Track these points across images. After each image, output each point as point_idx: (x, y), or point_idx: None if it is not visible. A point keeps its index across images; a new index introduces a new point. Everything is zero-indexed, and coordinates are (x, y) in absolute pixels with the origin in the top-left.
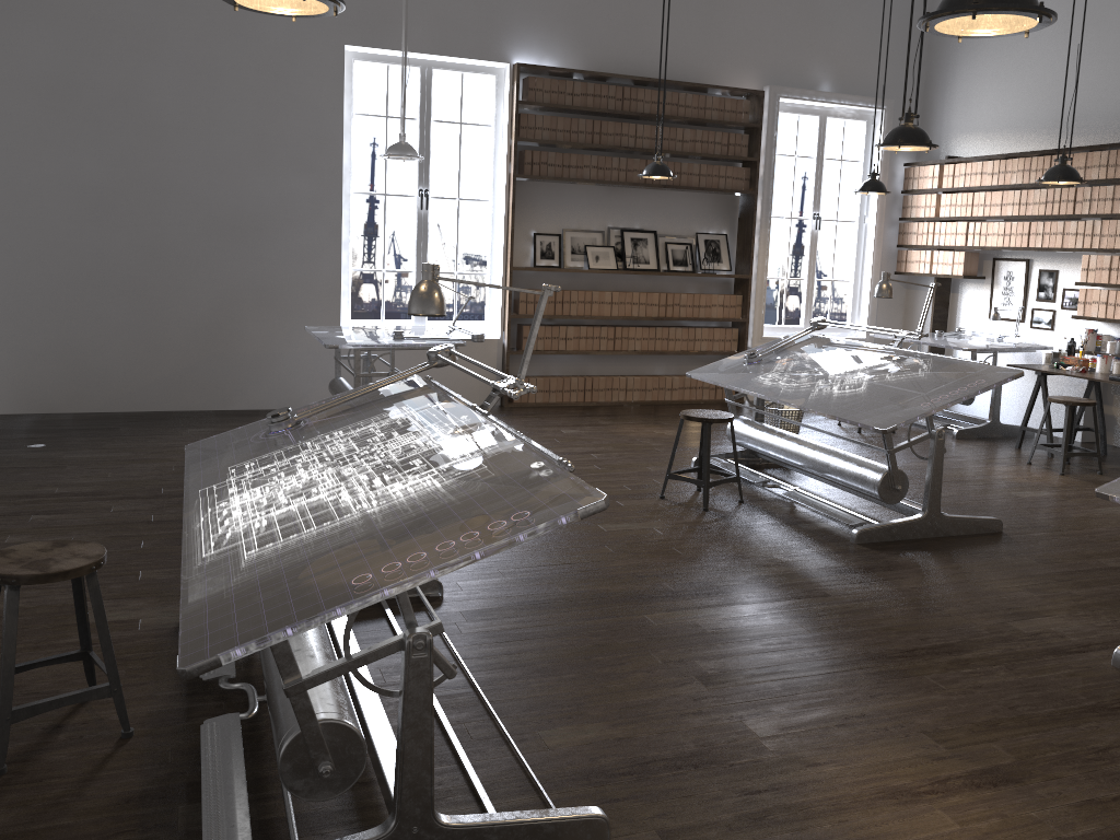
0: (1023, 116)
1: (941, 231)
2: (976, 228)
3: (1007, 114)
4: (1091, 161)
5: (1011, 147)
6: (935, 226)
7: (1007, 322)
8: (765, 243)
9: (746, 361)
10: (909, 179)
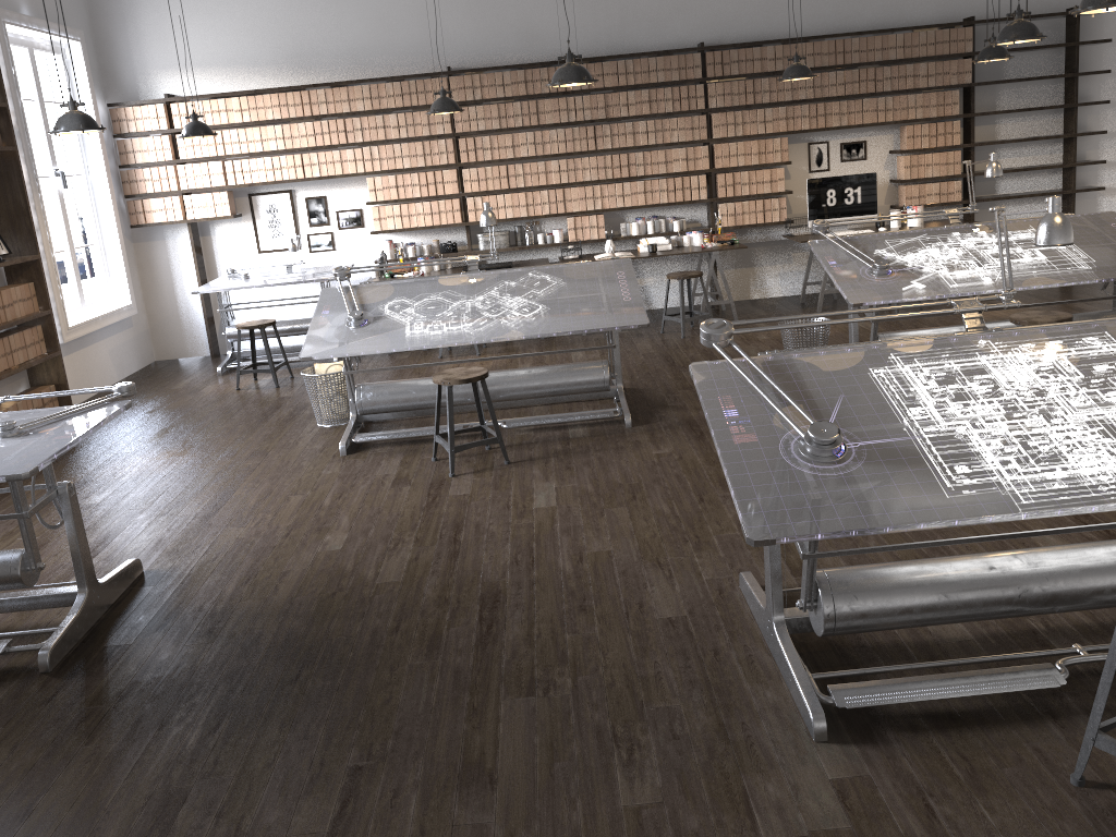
0: (244, 52)
1: (187, 174)
2: (235, 166)
3: (223, 50)
4: (353, 94)
5: (237, 83)
6: (178, 170)
7: (282, 252)
8: (41, 211)
9: (357, 324)
10: (122, 122)
